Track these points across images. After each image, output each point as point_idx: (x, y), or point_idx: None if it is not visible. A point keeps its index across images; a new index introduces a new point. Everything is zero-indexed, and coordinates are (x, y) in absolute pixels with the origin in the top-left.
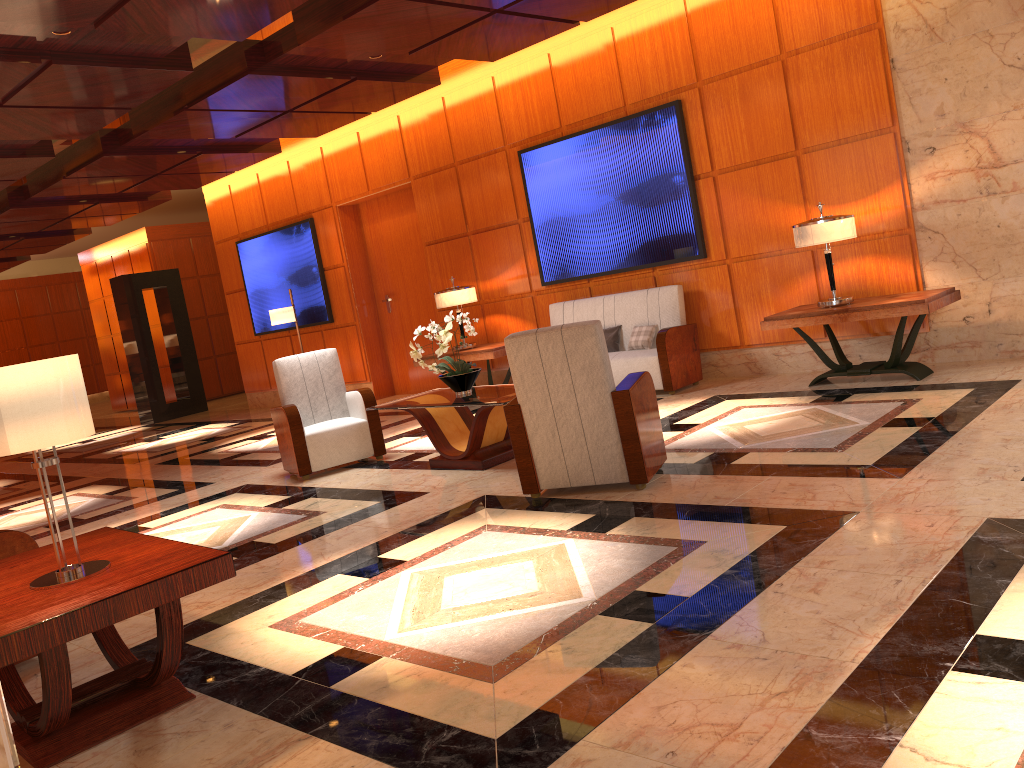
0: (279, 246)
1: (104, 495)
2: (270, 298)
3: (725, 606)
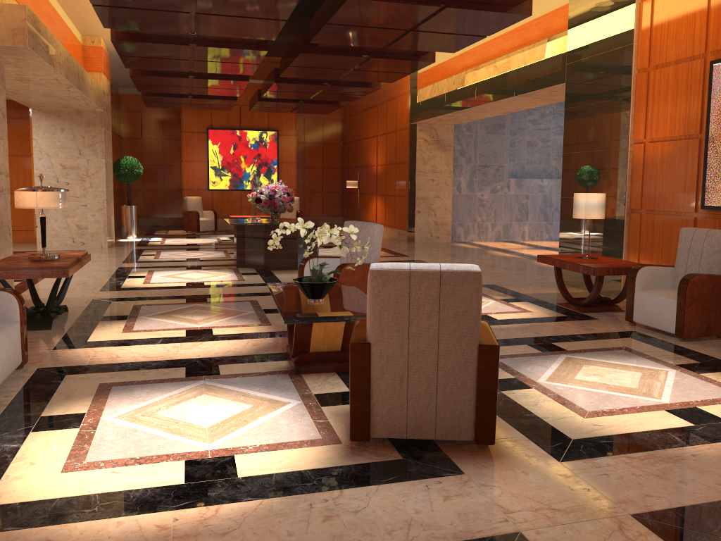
0: None
1: None
2: None
3: None
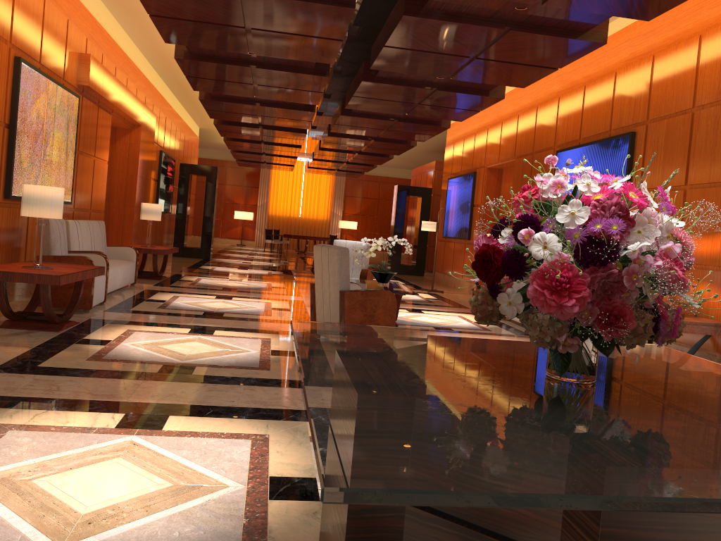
0: (460, 186)
1: (270, 287)
2: (451, 216)
3: (183, 379)
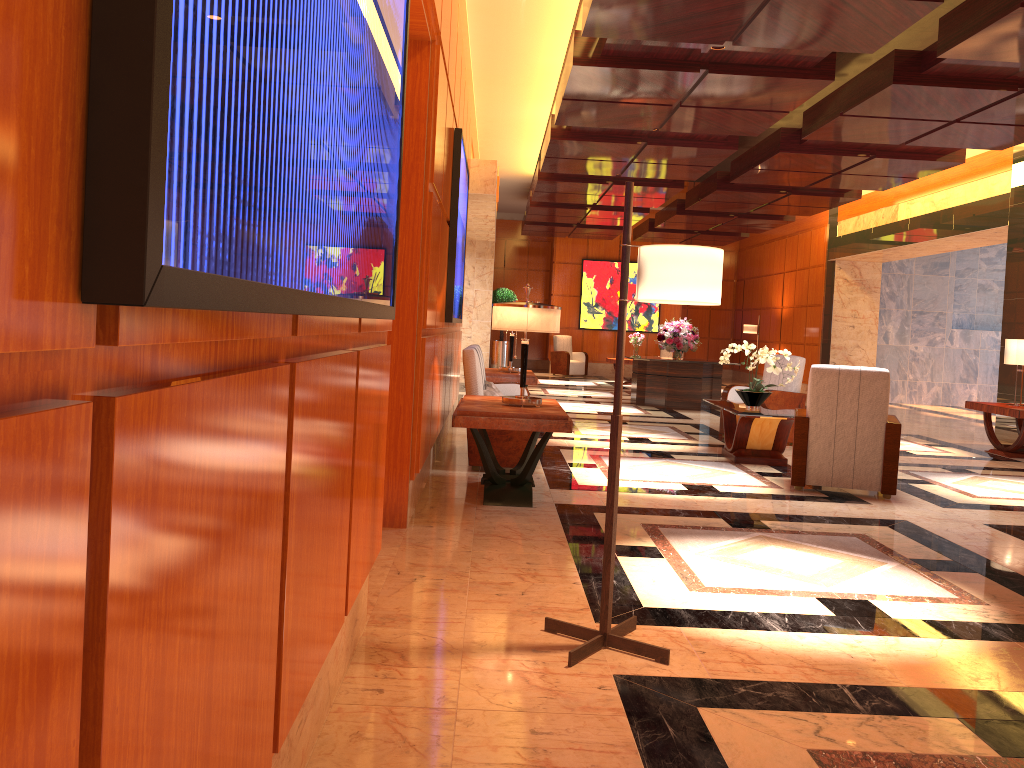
0: None
1: None
2: None
3: None
